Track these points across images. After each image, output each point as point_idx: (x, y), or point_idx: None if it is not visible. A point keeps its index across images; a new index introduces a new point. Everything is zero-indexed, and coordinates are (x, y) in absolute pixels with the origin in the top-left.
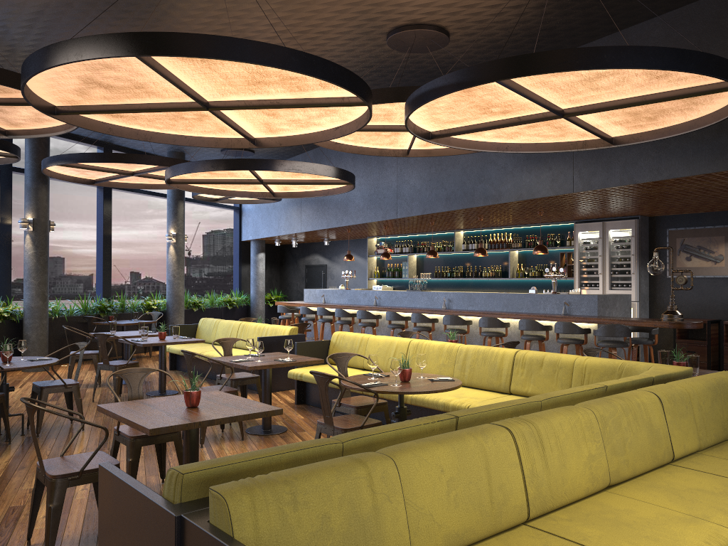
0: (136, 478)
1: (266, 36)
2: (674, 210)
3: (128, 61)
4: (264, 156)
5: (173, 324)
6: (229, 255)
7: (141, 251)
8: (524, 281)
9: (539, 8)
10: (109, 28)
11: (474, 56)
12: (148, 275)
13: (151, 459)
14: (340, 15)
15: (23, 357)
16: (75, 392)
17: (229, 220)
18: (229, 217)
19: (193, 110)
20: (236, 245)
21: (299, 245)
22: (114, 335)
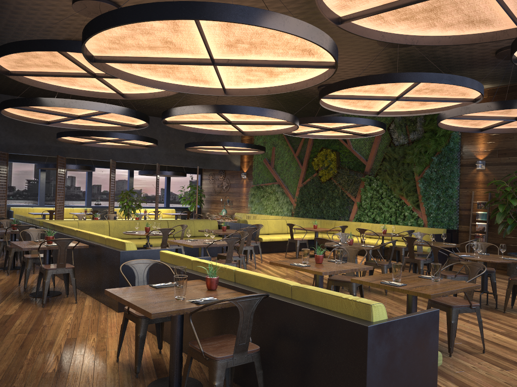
0: None
1: None
2: None
3: (249, 128)
4: None
5: None
6: None
7: None
8: None
9: (47, 25)
10: (323, 17)
11: None
12: None
13: None
14: None
15: None
16: None
17: None
18: None
19: (237, 124)
20: None
21: None
22: (413, 276)
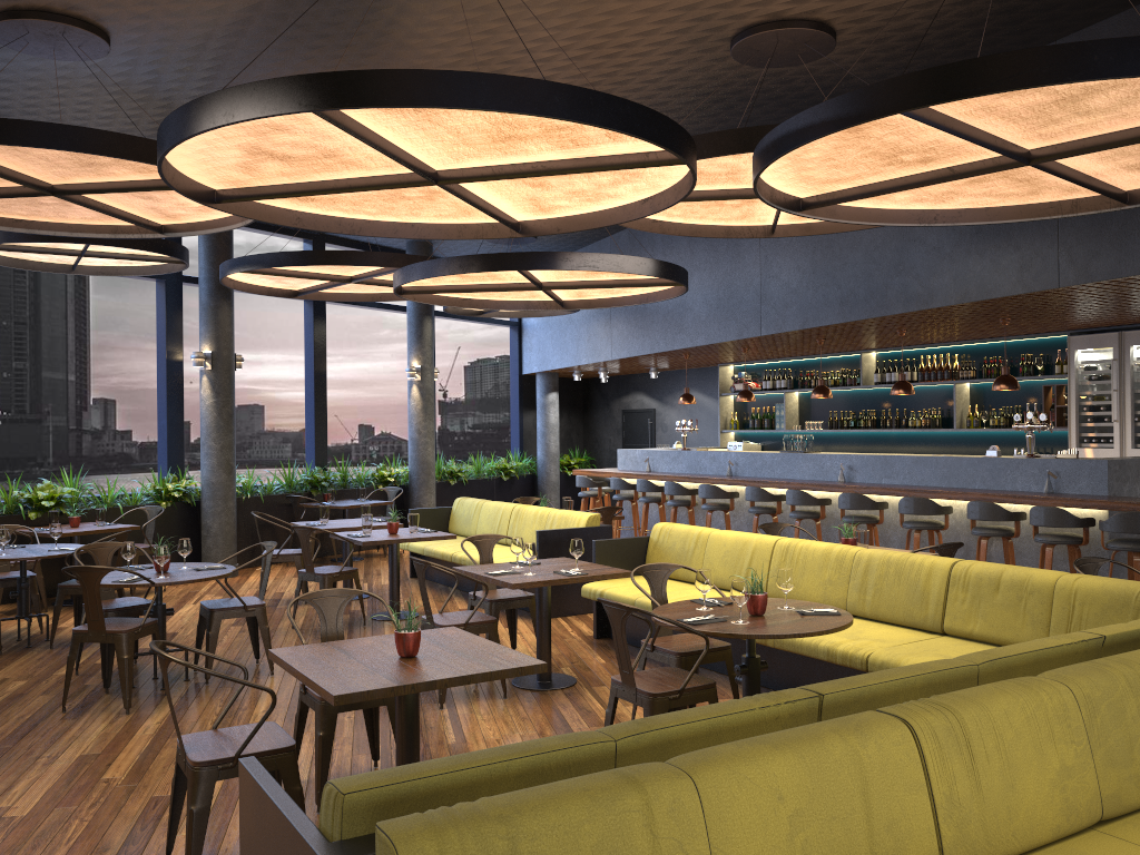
0: (329, 761)
1: (537, 58)
2: None
3: (306, 118)
4: (553, 242)
5: (418, 505)
6: (505, 397)
7: (374, 393)
8: (980, 434)
9: None
10: (300, 64)
11: (881, 65)
12: (385, 429)
13: (364, 726)
14: (652, 16)
15: (187, 563)
16: (259, 618)
17: (504, 342)
18: (503, 337)
19: (414, 186)
20: (514, 381)
21: (612, 379)
22: (326, 526)
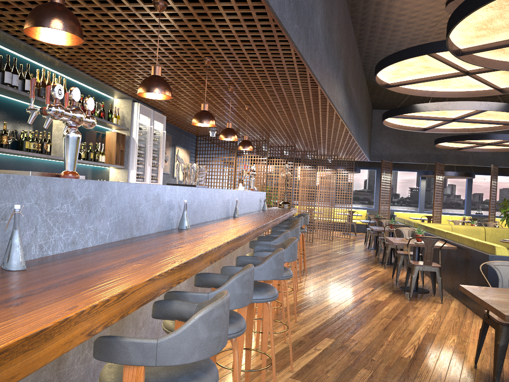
0: None
1: None
2: (183, 118)
3: None
4: None
5: None
6: None
7: None
8: (60, 164)
9: (423, 35)
10: None
11: (403, 3)
12: None
13: None
14: None
15: None
16: None
17: None
18: None
19: None
20: None
21: None
22: None
